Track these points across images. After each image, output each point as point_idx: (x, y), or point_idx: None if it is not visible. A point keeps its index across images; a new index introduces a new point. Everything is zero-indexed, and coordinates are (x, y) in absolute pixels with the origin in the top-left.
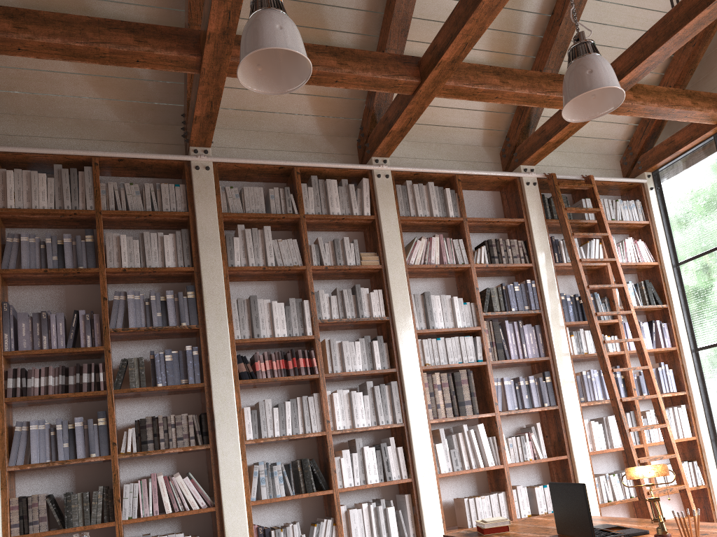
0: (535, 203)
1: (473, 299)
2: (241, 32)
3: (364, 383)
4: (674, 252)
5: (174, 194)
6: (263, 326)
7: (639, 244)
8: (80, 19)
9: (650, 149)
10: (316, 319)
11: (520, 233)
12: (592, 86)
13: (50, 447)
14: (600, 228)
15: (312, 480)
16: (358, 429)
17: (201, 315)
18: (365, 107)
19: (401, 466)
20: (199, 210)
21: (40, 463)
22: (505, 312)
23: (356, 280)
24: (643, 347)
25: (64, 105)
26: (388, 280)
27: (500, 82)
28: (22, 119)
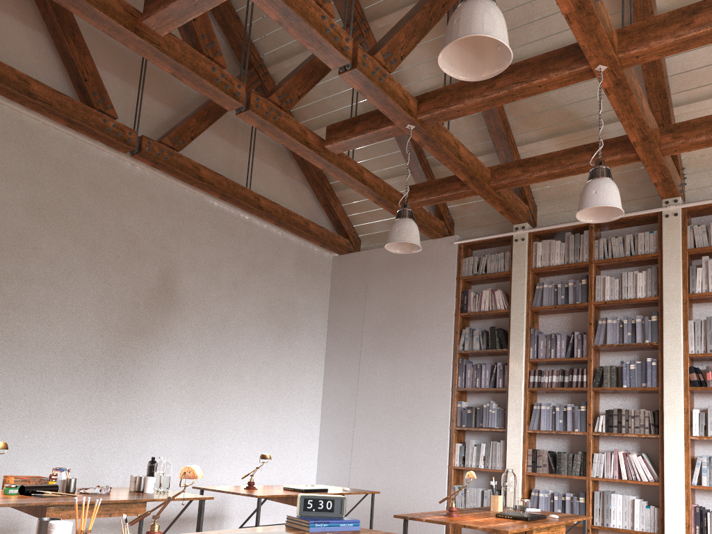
0: None
1: None
2: (704, 96)
3: None
4: None
5: (648, 239)
6: None
7: None
8: (558, 153)
9: None
10: None
11: None
12: None
13: (552, 421)
14: None
15: None
16: None
17: (660, 334)
18: None
19: None
20: (665, 250)
21: (544, 430)
22: None
23: None
24: None
25: (577, 187)
26: None
27: None
28: (552, 202)
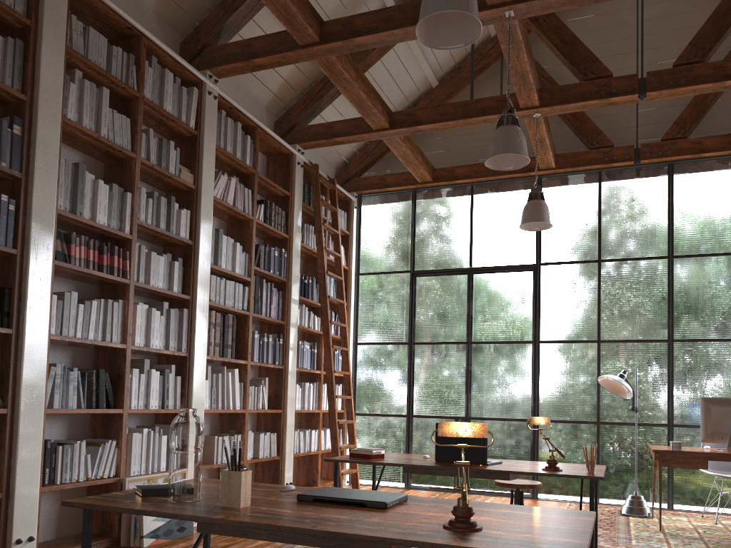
0: (300, 183)
1: (248, 251)
2: None
3: (158, 302)
4: (358, 263)
5: None
6: (84, 205)
7: (341, 248)
8: None
9: (364, 177)
10: (137, 218)
11: (282, 204)
12: (521, 152)
13: None
14: (333, 226)
15: (104, 395)
16: (153, 350)
17: (26, 162)
18: (210, 14)
19: (177, 395)
20: (47, 27)
21: None
22: (267, 272)
23: (155, 188)
24: (347, 333)
25: None
26: (200, 204)
27: (355, 78)
28: None
